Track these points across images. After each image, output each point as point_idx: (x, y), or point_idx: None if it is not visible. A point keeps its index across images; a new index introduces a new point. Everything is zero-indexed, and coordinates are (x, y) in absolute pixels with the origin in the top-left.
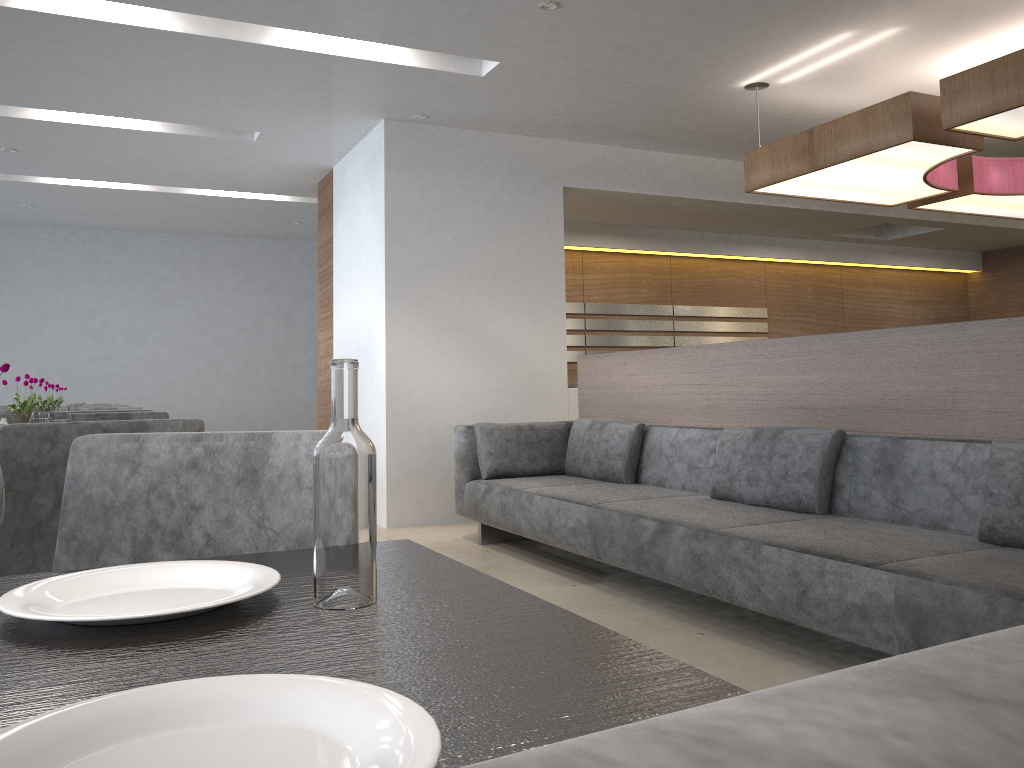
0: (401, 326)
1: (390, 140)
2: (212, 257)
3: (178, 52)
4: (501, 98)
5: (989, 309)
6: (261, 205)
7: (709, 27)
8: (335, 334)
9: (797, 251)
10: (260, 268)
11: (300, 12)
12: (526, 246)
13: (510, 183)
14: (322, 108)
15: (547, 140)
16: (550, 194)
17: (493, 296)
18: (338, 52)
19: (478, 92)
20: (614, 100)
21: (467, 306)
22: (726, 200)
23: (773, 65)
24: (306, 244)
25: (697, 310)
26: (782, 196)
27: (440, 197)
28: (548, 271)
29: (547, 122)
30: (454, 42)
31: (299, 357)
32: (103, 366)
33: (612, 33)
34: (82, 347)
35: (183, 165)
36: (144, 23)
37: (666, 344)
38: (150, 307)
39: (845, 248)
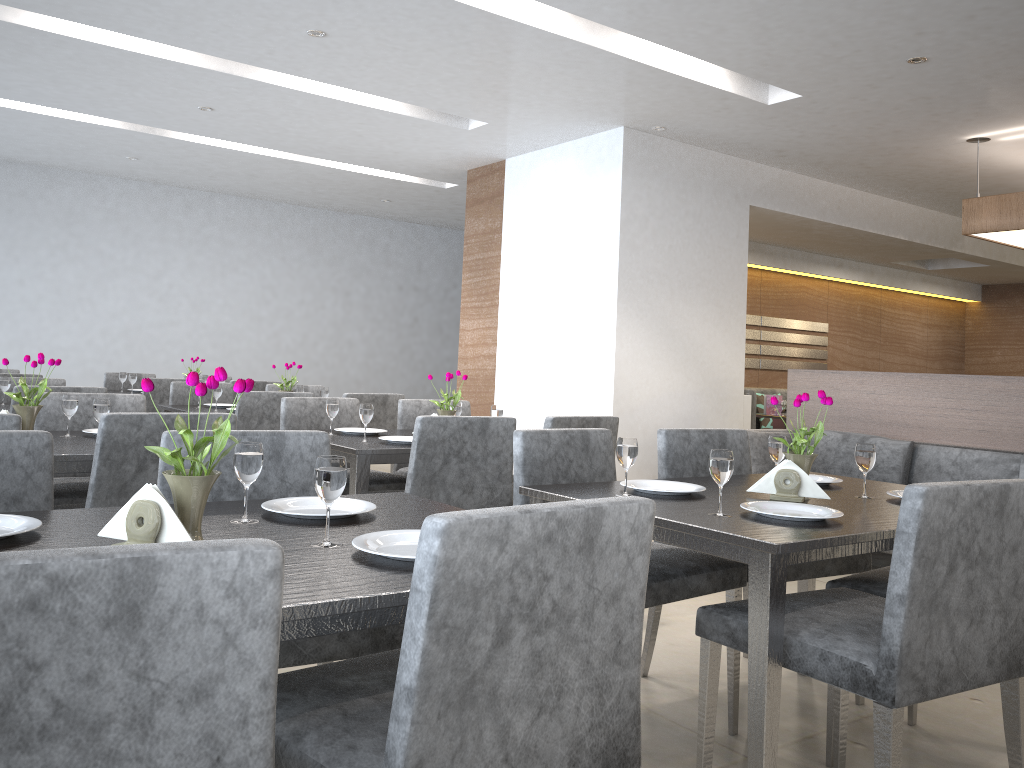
0: (627, 329)
1: (627, 148)
2: (279, 225)
3: (529, 50)
4: (755, 123)
5: (985, 336)
6: (377, 182)
7: (1014, 93)
8: (502, 325)
9: (858, 273)
10: (323, 241)
11: (698, 35)
12: (721, 259)
13: (712, 198)
14: (582, 111)
15: (740, 160)
16: (740, 211)
17: (695, 305)
18: (671, 69)
19: (743, 116)
20: (847, 136)
21: (676, 313)
22: (860, 228)
23: (1016, 126)
24: (367, 220)
25: (778, 322)
26: (897, 228)
27: (661, 207)
28: (735, 284)
29: (761, 146)
30: (790, 76)
31: (355, 335)
32: (167, 332)
33: (931, 87)
34: (147, 310)
35: (361, 141)
36: (535, 23)
37: (754, 352)
38: (216, 273)
39: (891, 273)
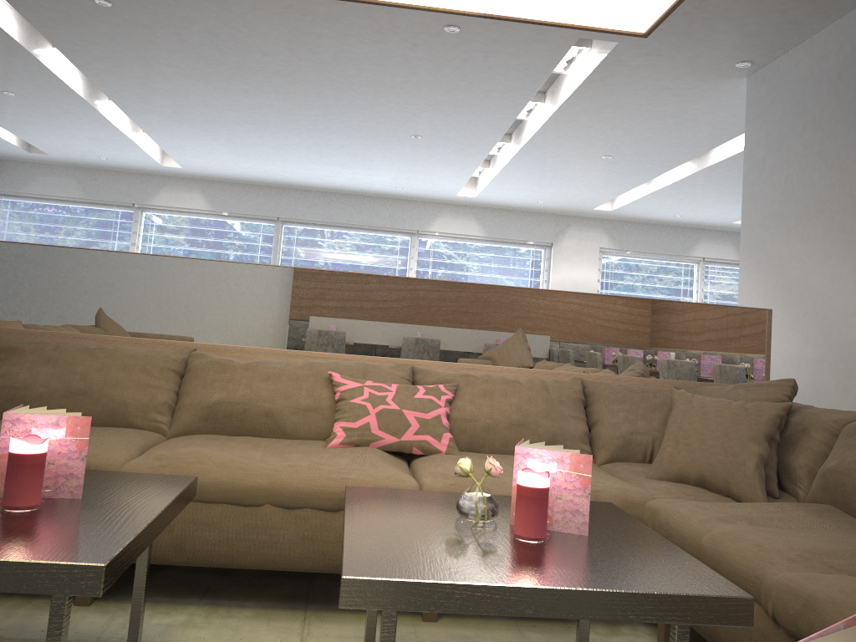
0: (747, 287)
1: (748, 96)
2: None
3: (580, 123)
4: (686, 31)
5: None
6: None
7: None
8: None
9: None
10: None
11: (503, 94)
12: (849, 162)
13: (836, 84)
14: (706, 96)
15: None
16: None
17: (815, 239)
18: (576, 85)
19: (665, 42)
20: None
21: (792, 257)
22: None
23: None
24: None
25: None
26: None
27: (778, 136)
28: None
29: None
30: (538, 55)
31: None
32: None
33: None
34: None
35: None
36: (541, 123)
37: None
38: None
39: None
